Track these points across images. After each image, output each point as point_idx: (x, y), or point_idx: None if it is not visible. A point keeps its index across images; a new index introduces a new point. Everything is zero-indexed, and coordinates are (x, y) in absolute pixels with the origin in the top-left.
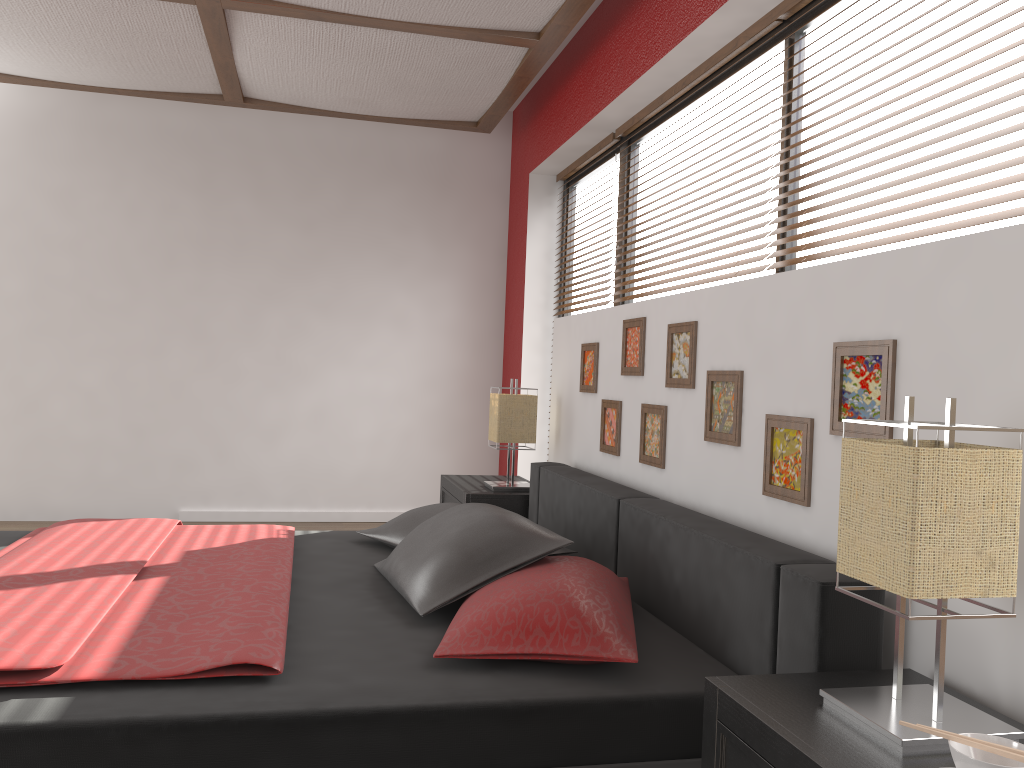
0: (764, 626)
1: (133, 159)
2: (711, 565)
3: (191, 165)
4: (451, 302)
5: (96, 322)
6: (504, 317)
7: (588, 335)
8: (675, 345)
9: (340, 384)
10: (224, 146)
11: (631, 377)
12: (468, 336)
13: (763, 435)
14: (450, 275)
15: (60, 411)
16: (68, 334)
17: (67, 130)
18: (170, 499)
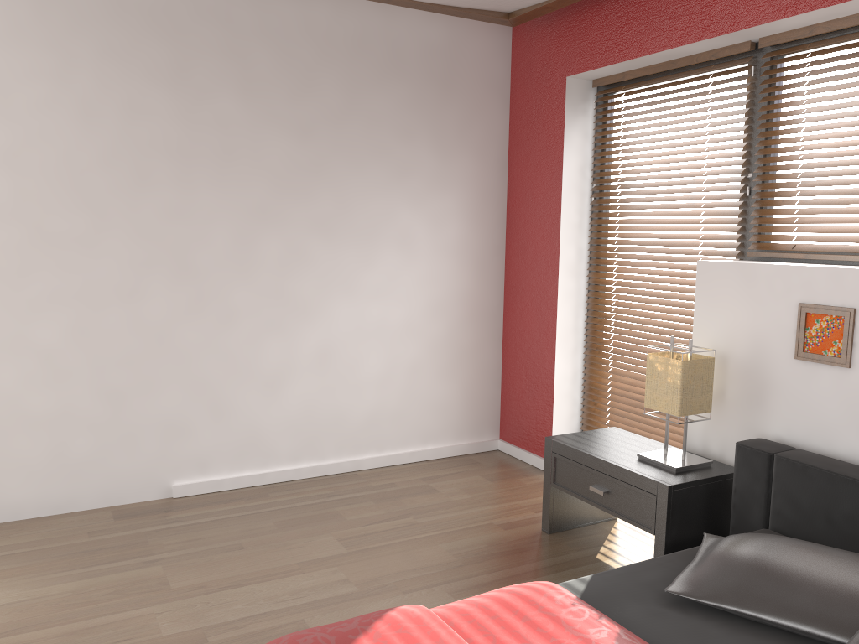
0: None
1: (83, 39)
2: None
3: (160, 50)
4: (455, 218)
5: (49, 261)
6: (505, 233)
7: (816, 294)
8: None
9: (345, 318)
10: (201, 26)
11: None
12: (472, 255)
13: None
14: (454, 188)
15: (9, 381)
16: (11, 279)
17: None
18: (160, 473)
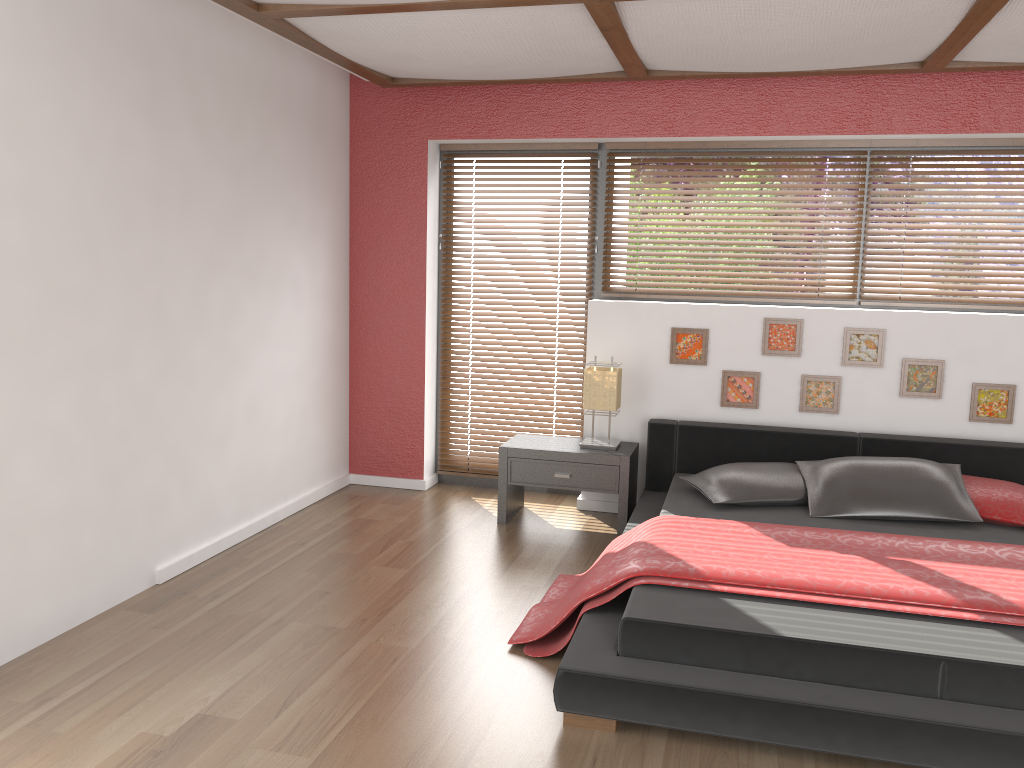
0: None
1: (82, 56)
2: (997, 459)
3: (141, 76)
4: (323, 262)
5: (59, 322)
6: (349, 275)
7: (682, 321)
8: (853, 341)
9: (264, 367)
10: (168, 53)
11: (777, 357)
12: (332, 298)
13: (965, 392)
14: (322, 233)
15: (29, 474)
16: (29, 347)
17: None
18: (147, 559)
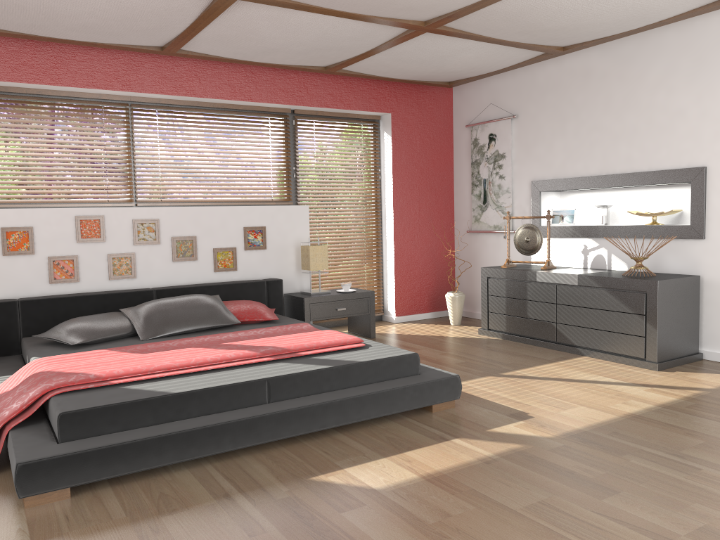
0: (263, 297)
1: None
2: (234, 291)
3: None
4: None
5: None
6: None
7: (10, 222)
8: (139, 228)
9: None
10: None
11: (89, 243)
12: None
13: (210, 255)
14: None
15: None
16: None
17: None
18: None
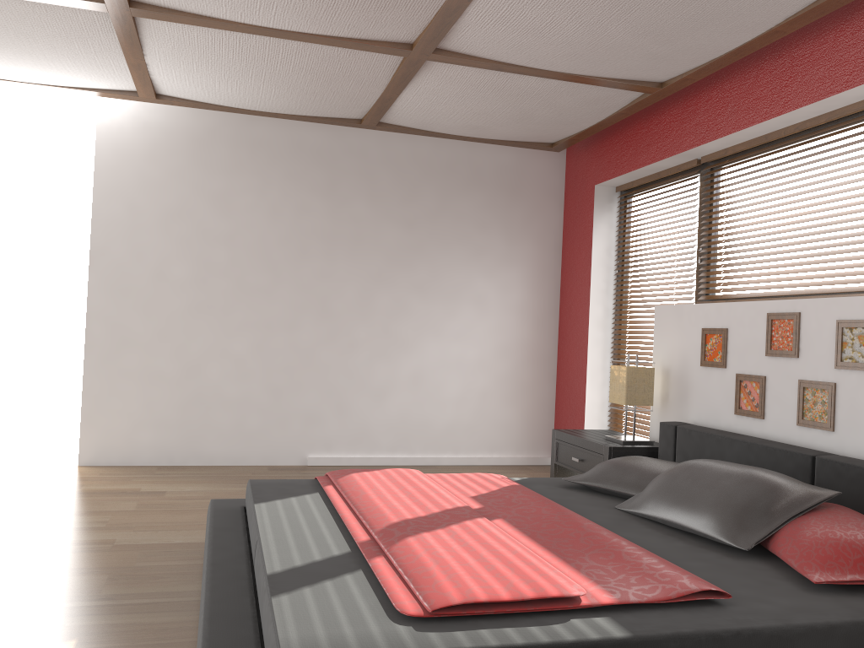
0: None
1: (275, 169)
2: None
3: (320, 174)
4: (519, 286)
5: (244, 301)
6: (559, 298)
7: (710, 321)
8: (846, 336)
9: (433, 353)
10: (346, 159)
11: (779, 358)
12: (532, 314)
13: None
14: (518, 264)
15: (215, 375)
16: (222, 311)
17: (224, 144)
18: (300, 447)
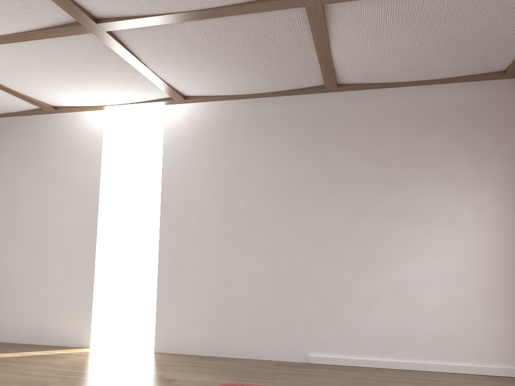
0: None
1: (275, 135)
2: None
3: (307, 134)
4: (493, 205)
5: (257, 233)
6: None
7: None
8: None
9: (412, 268)
10: (326, 119)
11: None
12: (510, 229)
13: None
14: (490, 185)
15: (239, 288)
16: (242, 241)
17: (240, 124)
18: (303, 347)
